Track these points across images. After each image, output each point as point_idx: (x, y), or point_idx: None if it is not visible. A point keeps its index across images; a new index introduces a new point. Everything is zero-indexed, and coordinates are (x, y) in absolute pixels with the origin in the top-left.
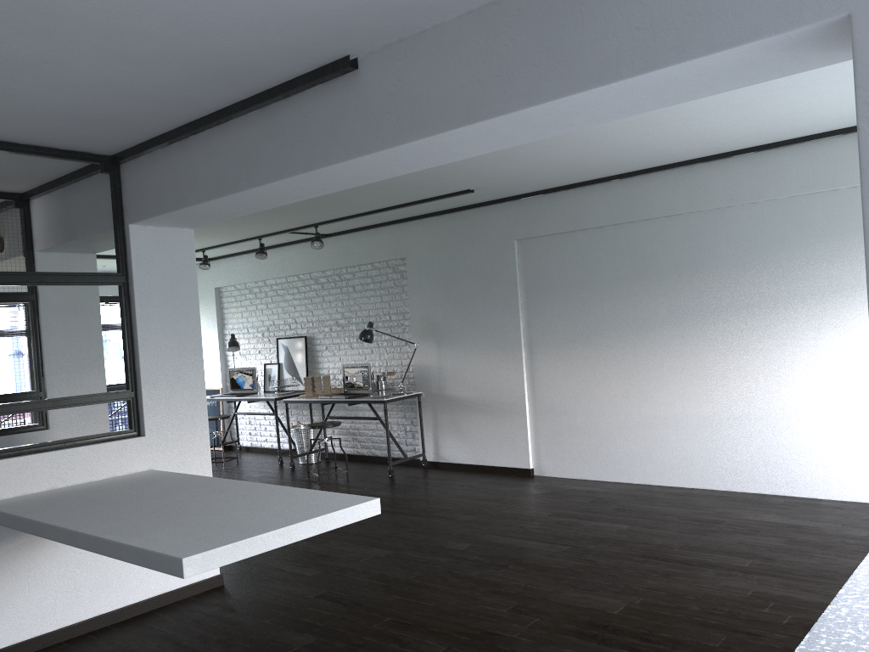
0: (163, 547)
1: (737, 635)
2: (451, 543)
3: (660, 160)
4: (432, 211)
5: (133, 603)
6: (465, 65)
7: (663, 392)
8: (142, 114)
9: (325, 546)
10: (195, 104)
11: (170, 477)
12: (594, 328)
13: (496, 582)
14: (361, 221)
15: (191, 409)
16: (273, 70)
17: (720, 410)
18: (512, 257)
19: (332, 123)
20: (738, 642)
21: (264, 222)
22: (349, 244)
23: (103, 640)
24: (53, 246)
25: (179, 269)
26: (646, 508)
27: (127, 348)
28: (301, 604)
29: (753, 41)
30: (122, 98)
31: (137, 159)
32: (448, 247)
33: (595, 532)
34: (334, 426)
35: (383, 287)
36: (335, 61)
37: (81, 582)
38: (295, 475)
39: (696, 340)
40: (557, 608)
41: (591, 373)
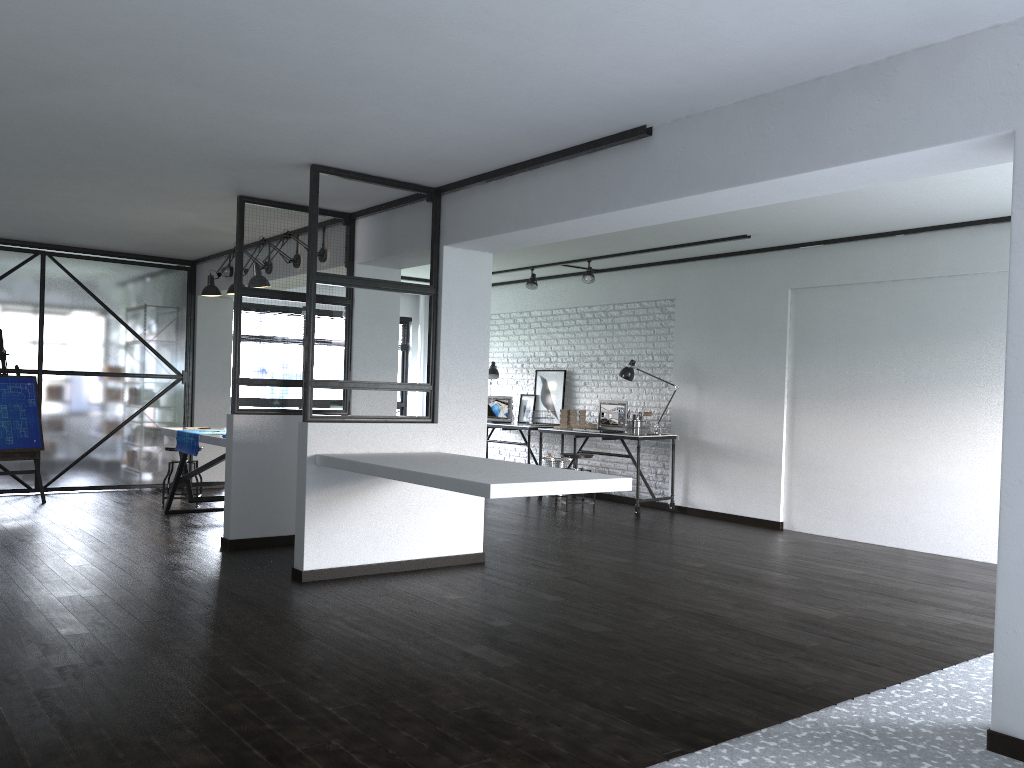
0: (473, 479)
1: (933, 643)
2: (689, 562)
3: (947, 219)
4: (707, 254)
5: (415, 559)
6: (736, 141)
7: (926, 455)
8: (473, 158)
9: (572, 550)
10: (517, 153)
11: (457, 456)
12: (861, 385)
13: (725, 589)
14: (634, 258)
15: (474, 407)
16: (584, 133)
17: (984, 478)
18: (785, 306)
19: (626, 176)
20: (931, 646)
21: (540, 252)
22: (619, 281)
23: (394, 578)
24: (373, 260)
25: (477, 287)
26: (889, 563)
27: (431, 348)
28: (552, 580)
29: (947, 143)
30: (464, 147)
31: (457, 192)
32: (719, 291)
33: (830, 572)
34: (586, 457)
35: (648, 327)
36: (634, 128)
37: (379, 532)
38: (542, 503)
39: (967, 404)
40: (775, 609)
41: (853, 429)
